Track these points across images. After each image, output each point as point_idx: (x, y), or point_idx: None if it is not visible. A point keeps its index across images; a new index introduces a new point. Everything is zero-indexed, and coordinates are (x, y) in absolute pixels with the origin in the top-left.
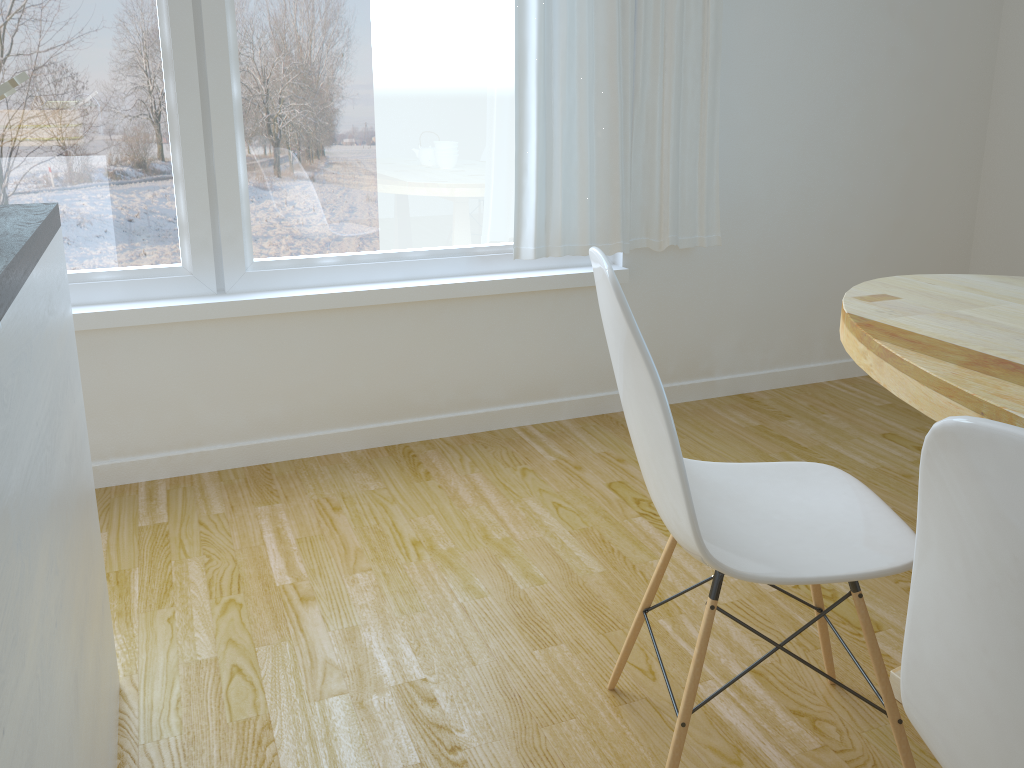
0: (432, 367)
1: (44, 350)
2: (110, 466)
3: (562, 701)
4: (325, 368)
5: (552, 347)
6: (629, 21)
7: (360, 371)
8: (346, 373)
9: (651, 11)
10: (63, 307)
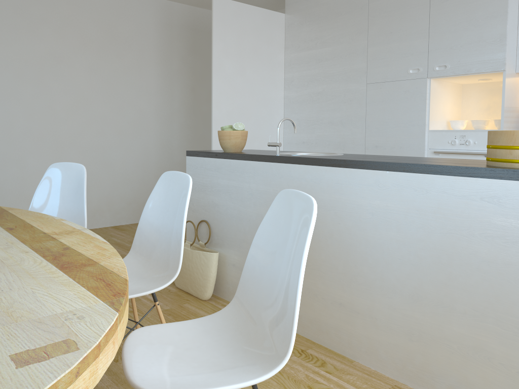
0: None
1: (454, 203)
2: None
3: None
4: None
5: None
6: None
7: None
8: None
9: None
10: None
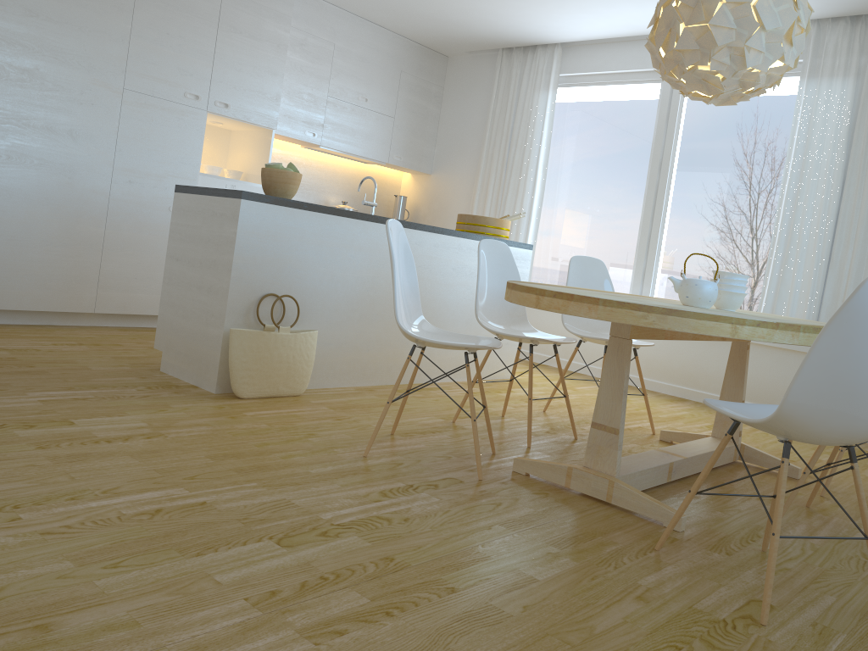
0: (710, 368)
1: None
2: (583, 365)
3: (583, 409)
4: (664, 354)
5: (774, 379)
6: (829, 220)
7: (678, 360)
8: (672, 359)
9: (849, 217)
10: (518, 265)
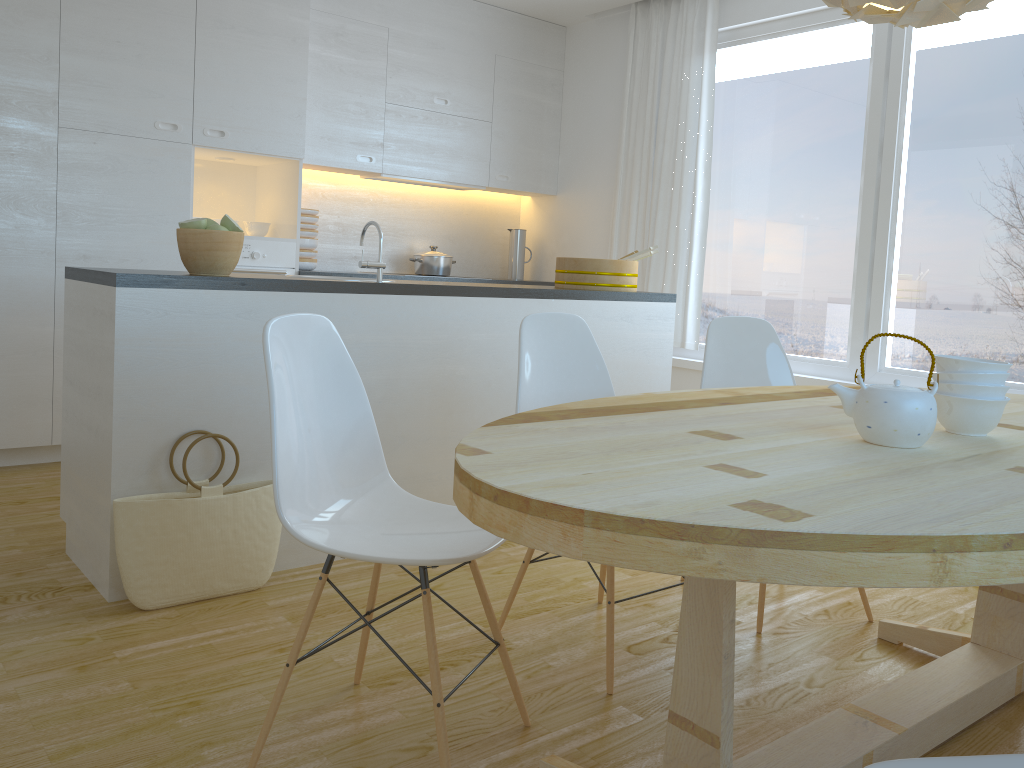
0: None
1: (604, 326)
2: None
3: None
4: None
5: None
6: None
7: None
8: None
9: None
10: (653, 328)
